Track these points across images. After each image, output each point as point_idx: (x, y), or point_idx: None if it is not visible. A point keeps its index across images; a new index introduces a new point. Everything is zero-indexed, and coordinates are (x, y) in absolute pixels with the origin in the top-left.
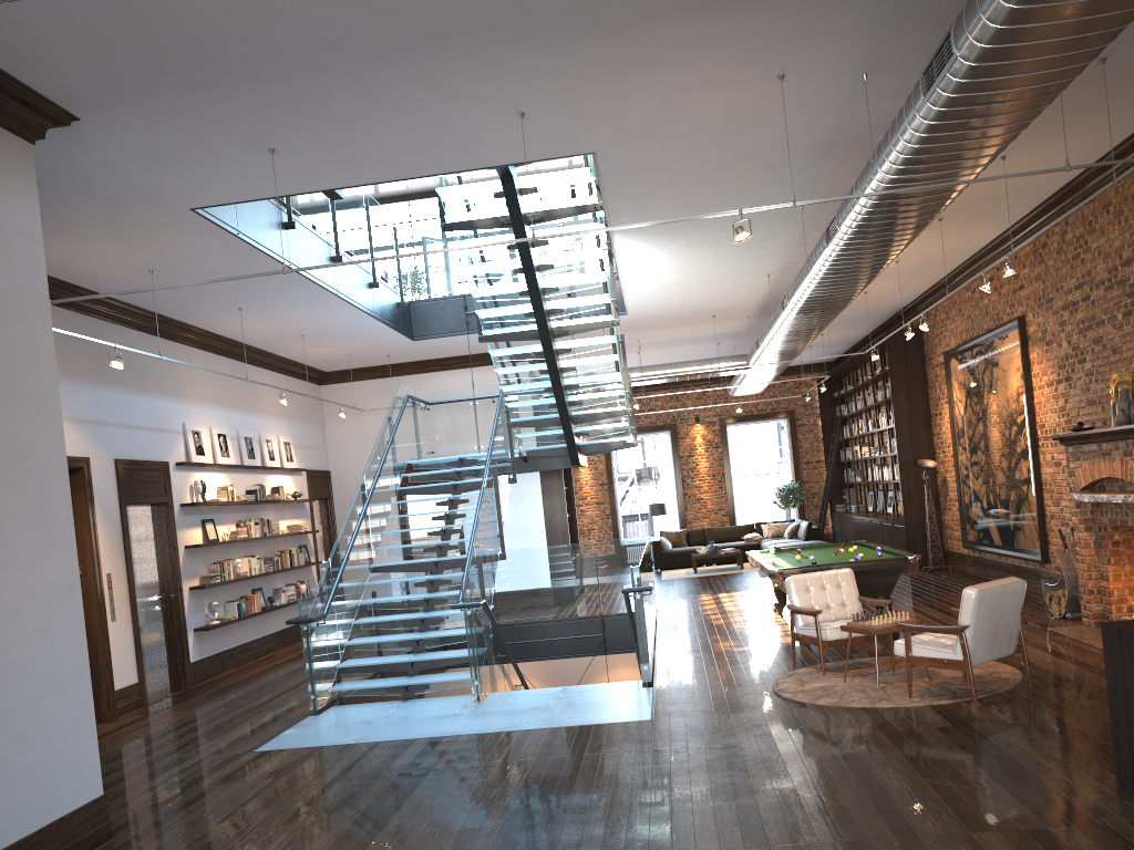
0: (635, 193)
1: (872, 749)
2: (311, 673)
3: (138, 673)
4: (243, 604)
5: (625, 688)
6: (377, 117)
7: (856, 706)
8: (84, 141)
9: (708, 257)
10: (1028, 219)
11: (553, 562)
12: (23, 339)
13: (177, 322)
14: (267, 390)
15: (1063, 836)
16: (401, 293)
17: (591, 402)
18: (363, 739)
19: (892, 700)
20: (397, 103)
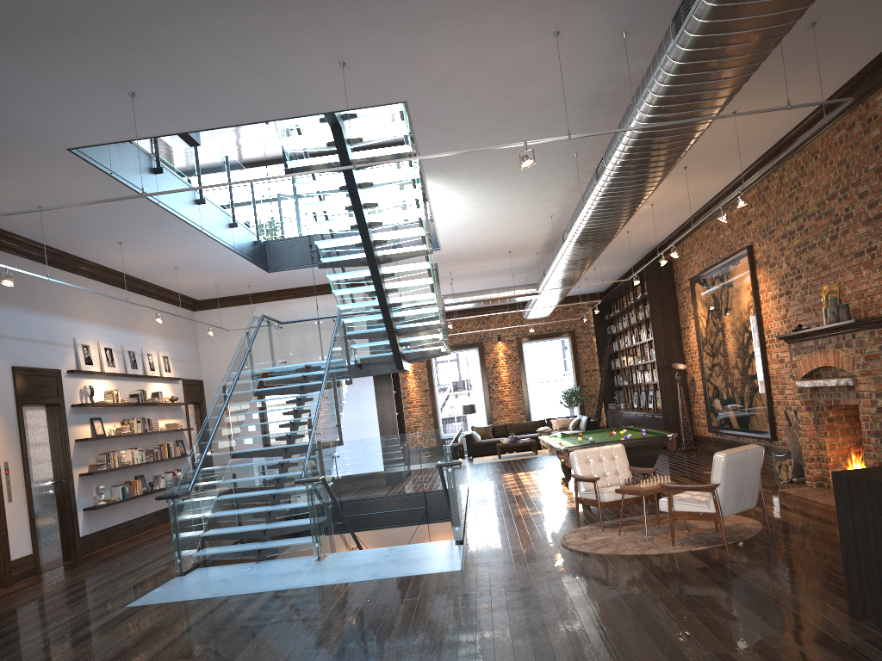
0: (441, 140)
1: (644, 587)
2: (178, 540)
3: (33, 546)
4: (126, 488)
5: (440, 546)
6: (219, 64)
7: (629, 554)
8: None
9: (503, 199)
10: (753, 168)
11: (384, 450)
12: None
13: (68, 255)
14: (148, 313)
15: (809, 652)
16: (257, 234)
17: (412, 317)
18: (219, 594)
19: (658, 547)
20: (235, 50)
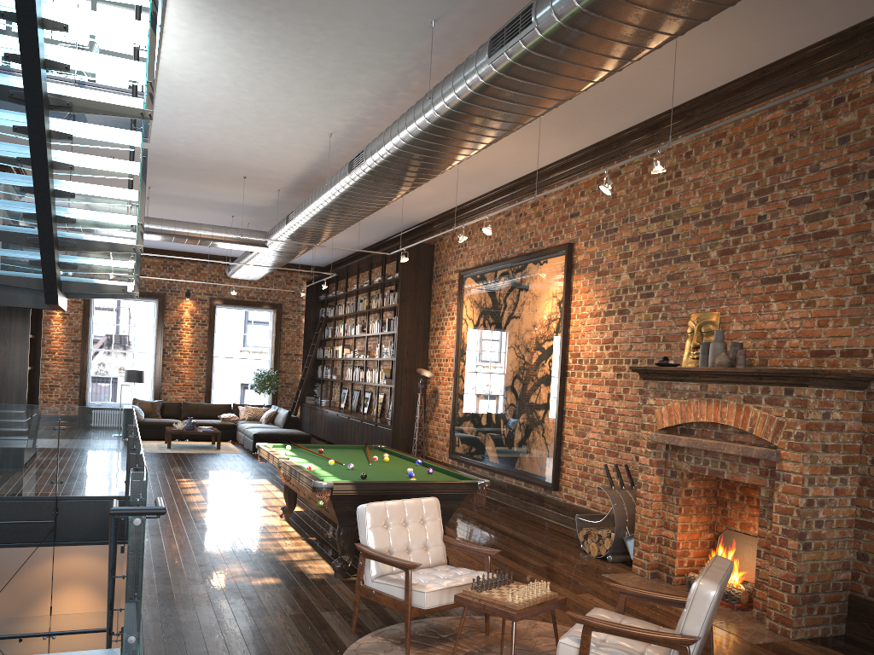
0: None
1: None
2: None
3: None
4: None
5: None
6: None
7: None
8: None
9: (280, 75)
10: (607, 144)
11: None
12: None
13: None
14: None
15: None
16: None
17: (90, 224)
18: None
19: None
20: None
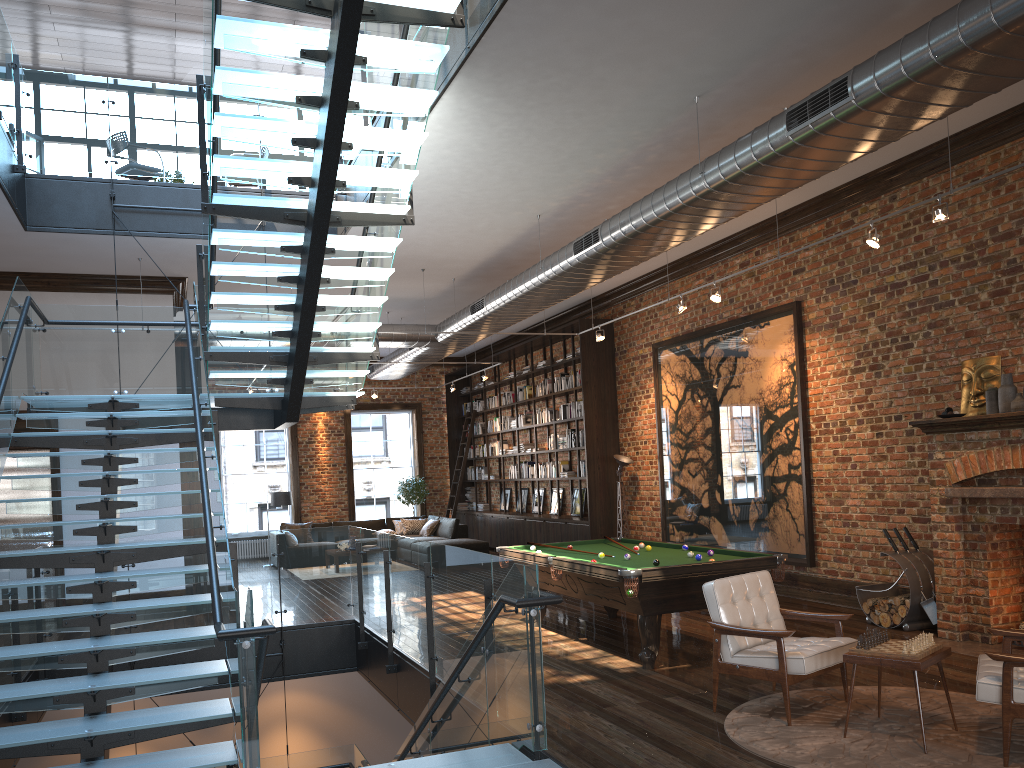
0: None
1: None
2: None
3: None
4: None
5: (505, 764)
6: None
7: None
8: None
9: (514, 164)
10: (835, 194)
11: None
12: None
13: None
14: None
15: None
16: (19, 153)
17: (334, 335)
18: None
19: None
20: None
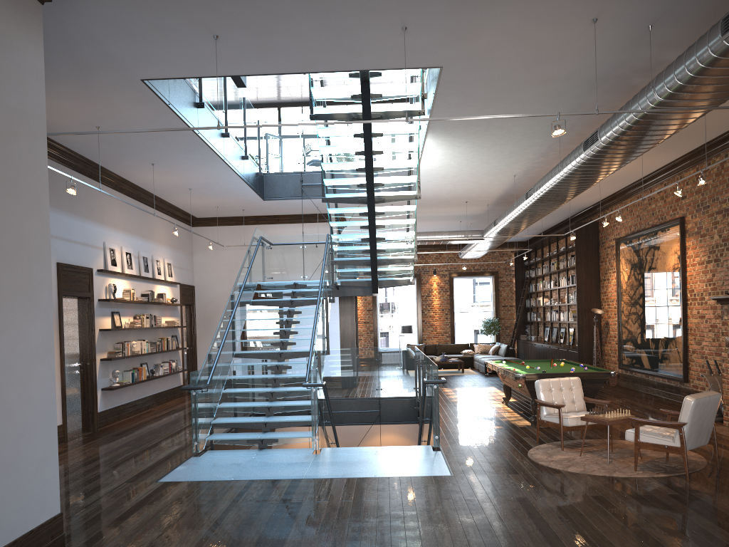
0: (455, 102)
1: (630, 508)
2: (196, 426)
3: (63, 418)
4: (135, 373)
5: (421, 451)
6: (301, 18)
7: (599, 474)
8: (77, 11)
9: (482, 158)
10: (696, 151)
11: (348, 359)
12: (26, 153)
13: (105, 170)
14: (159, 225)
15: None
16: (259, 166)
17: (391, 251)
18: (240, 477)
19: (622, 471)
20: (319, 7)
